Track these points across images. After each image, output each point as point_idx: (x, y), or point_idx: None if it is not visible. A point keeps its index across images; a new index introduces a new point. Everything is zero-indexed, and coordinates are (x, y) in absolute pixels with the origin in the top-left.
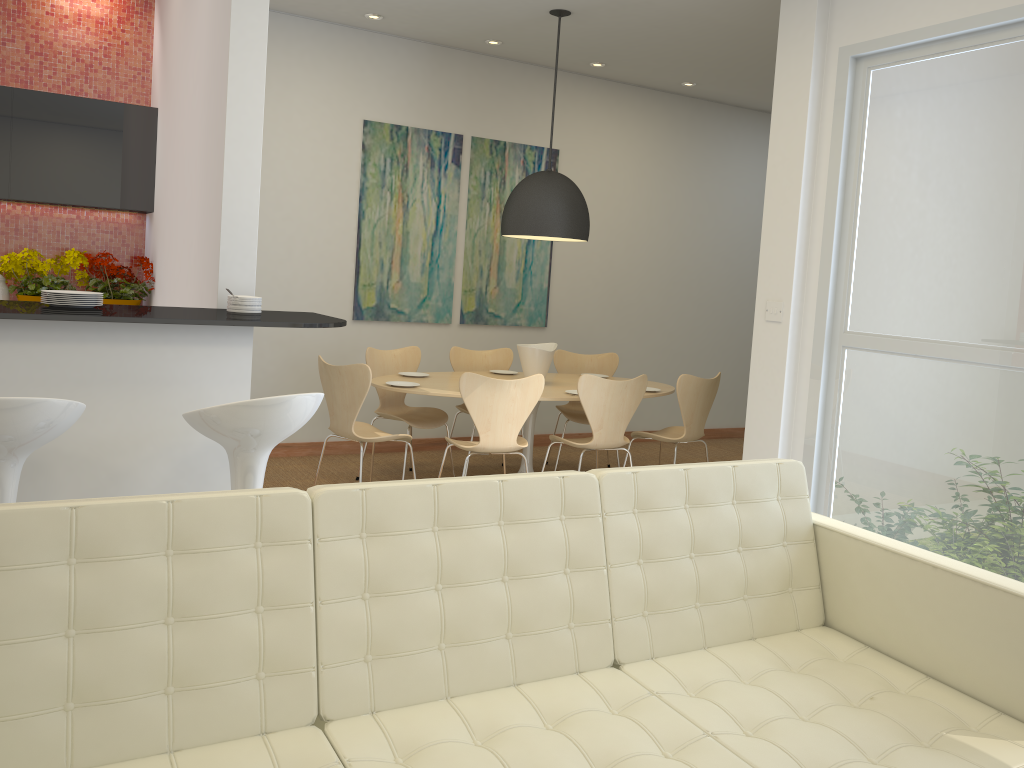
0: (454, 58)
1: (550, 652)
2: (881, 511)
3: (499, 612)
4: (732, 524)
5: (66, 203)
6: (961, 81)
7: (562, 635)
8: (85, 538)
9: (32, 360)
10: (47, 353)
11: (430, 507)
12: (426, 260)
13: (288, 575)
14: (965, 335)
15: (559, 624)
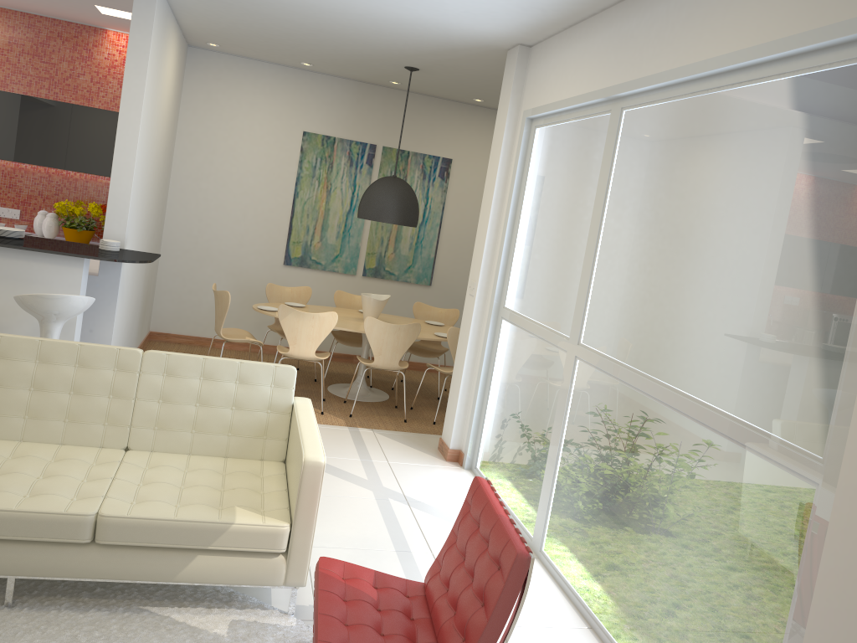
0: (375, 91)
1: (87, 433)
2: (498, 432)
3: (62, 408)
4: (230, 393)
5: (97, 174)
6: (561, 143)
7: (97, 427)
8: None
9: None
10: None
11: (35, 350)
12: (341, 229)
13: None
14: (538, 317)
15: (97, 421)
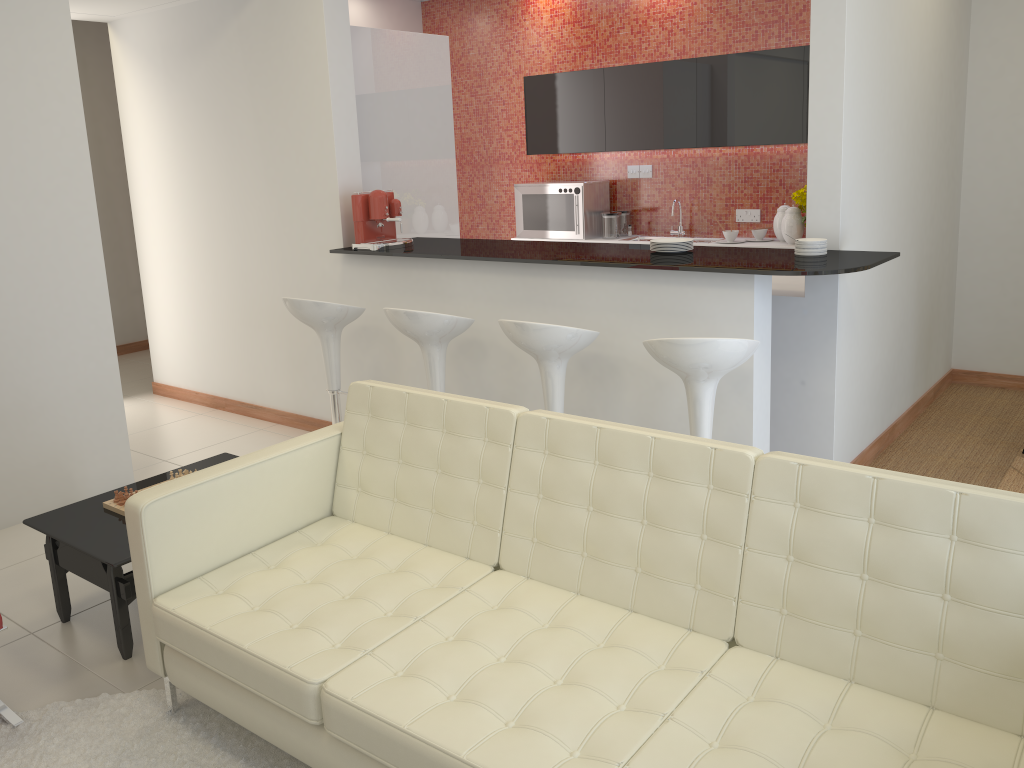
0: None
1: (667, 599)
2: None
3: (630, 547)
4: (935, 562)
5: None
6: None
7: (684, 591)
8: (410, 411)
9: (607, 293)
10: (615, 289)
11: (592, 444)
12: None
13: (495, 464)
14: None
15: (683, 580)
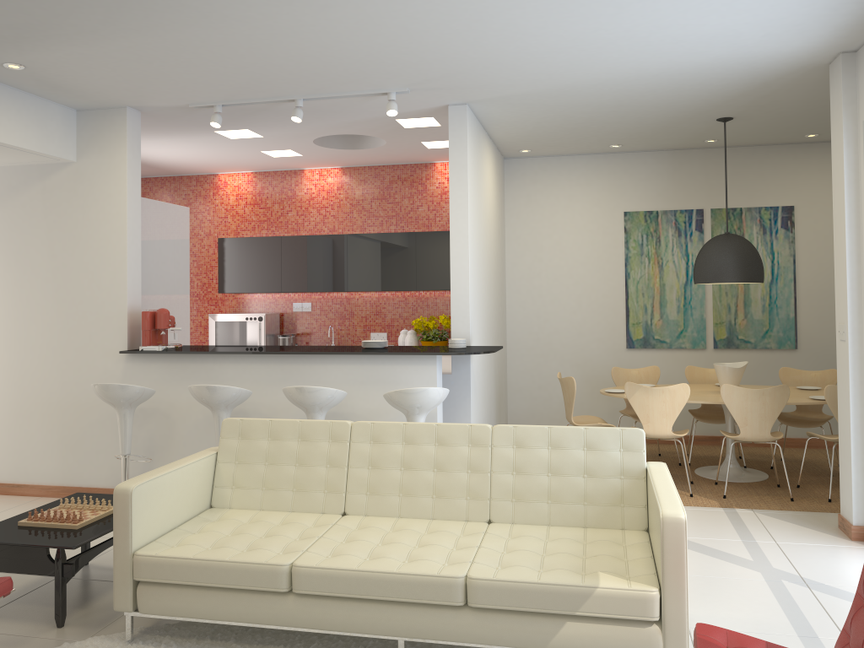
0: (691, 156)
1: (452, 508)
2: None
3: (428, 484)
4: (579, 460)
5: (442, 289)
6: None
7: (461, 501)
8: (273, 431)
9: (343, 372)
10: (348, 369)
11: (401, 433)
12: (680, 303)
13: (338, 454)
14: None
15: (460, 496)
